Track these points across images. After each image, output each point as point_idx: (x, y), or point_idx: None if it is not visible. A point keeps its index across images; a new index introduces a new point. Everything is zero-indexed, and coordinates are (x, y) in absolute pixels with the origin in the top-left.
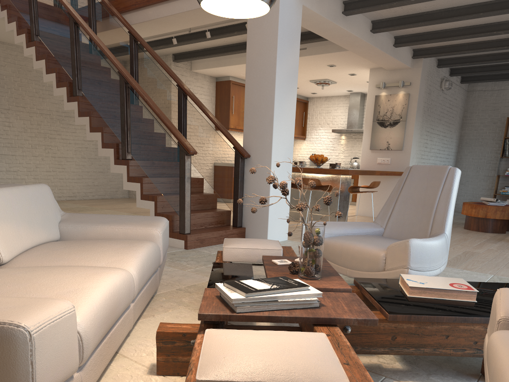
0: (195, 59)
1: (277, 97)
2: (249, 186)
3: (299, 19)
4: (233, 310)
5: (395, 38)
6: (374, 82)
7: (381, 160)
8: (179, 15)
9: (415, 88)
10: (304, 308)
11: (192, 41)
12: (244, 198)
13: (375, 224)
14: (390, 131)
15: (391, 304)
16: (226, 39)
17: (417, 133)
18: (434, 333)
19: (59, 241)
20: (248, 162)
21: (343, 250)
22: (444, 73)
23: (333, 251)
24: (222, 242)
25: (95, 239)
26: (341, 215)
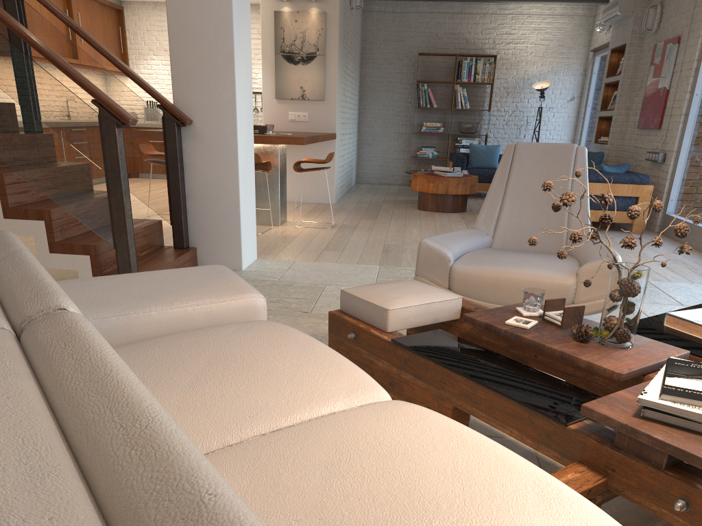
0: None
1: (235, 14)
2: (195, 176)
3: None
4: None
5: None
6: None
7: (296, 116)
8: None
9: (334, 4)
10: None
11: None
12: (187, 197)
13: (478, 232)
14: (304, 71)
15: None
16: None
17: (339, 74)
18: None
19: None
20: (189, 134)
21: (501, 280)
22: None
23: (481, 284)
24: None
25: (192, 341)
26: (692, 250)
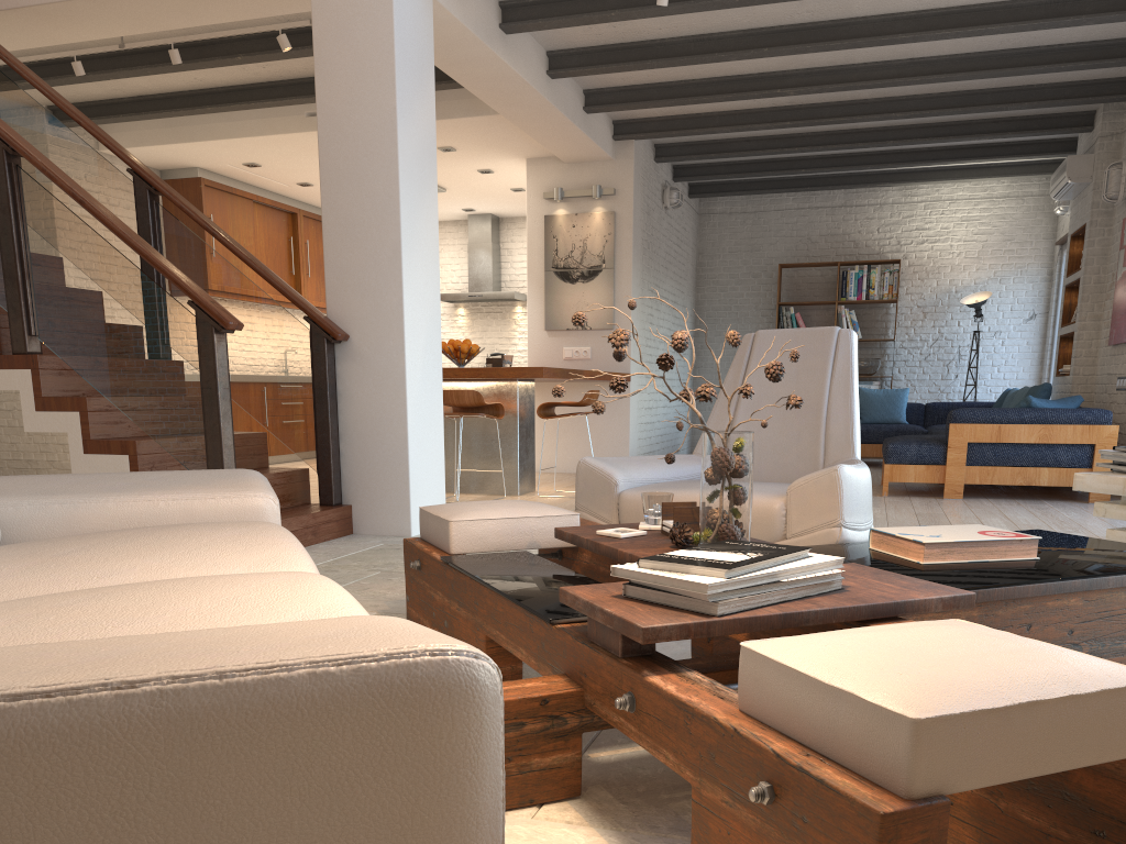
0: (114, 122)
1: (405, 199)
2: (352, 407)
3: (430, 28)
4: (703, 613)
5: (587, 94)
6: (539, 187)
7: (573, 353)
8: (106, 1)
9: (626, 200)
10: (822, 593)
11: (120, 73)
12: (341, 436)
13: (699, 457)
14: (585, 290)
15: (922, 578)
16: (202, 73)
17: (637, 293)
18: (1008, 623)
19: (18, 543)
20: (344, 353)
21: None
22: (666, 174)
23: None
24: (309, 542)
25: (130, 529)
26: (802, 401)
